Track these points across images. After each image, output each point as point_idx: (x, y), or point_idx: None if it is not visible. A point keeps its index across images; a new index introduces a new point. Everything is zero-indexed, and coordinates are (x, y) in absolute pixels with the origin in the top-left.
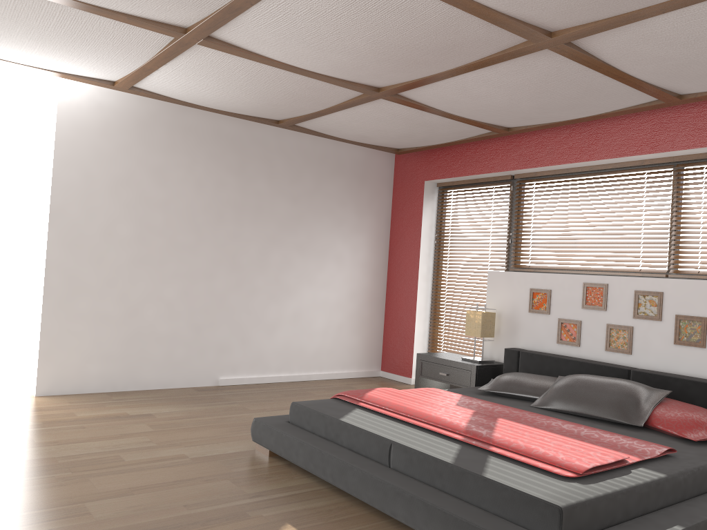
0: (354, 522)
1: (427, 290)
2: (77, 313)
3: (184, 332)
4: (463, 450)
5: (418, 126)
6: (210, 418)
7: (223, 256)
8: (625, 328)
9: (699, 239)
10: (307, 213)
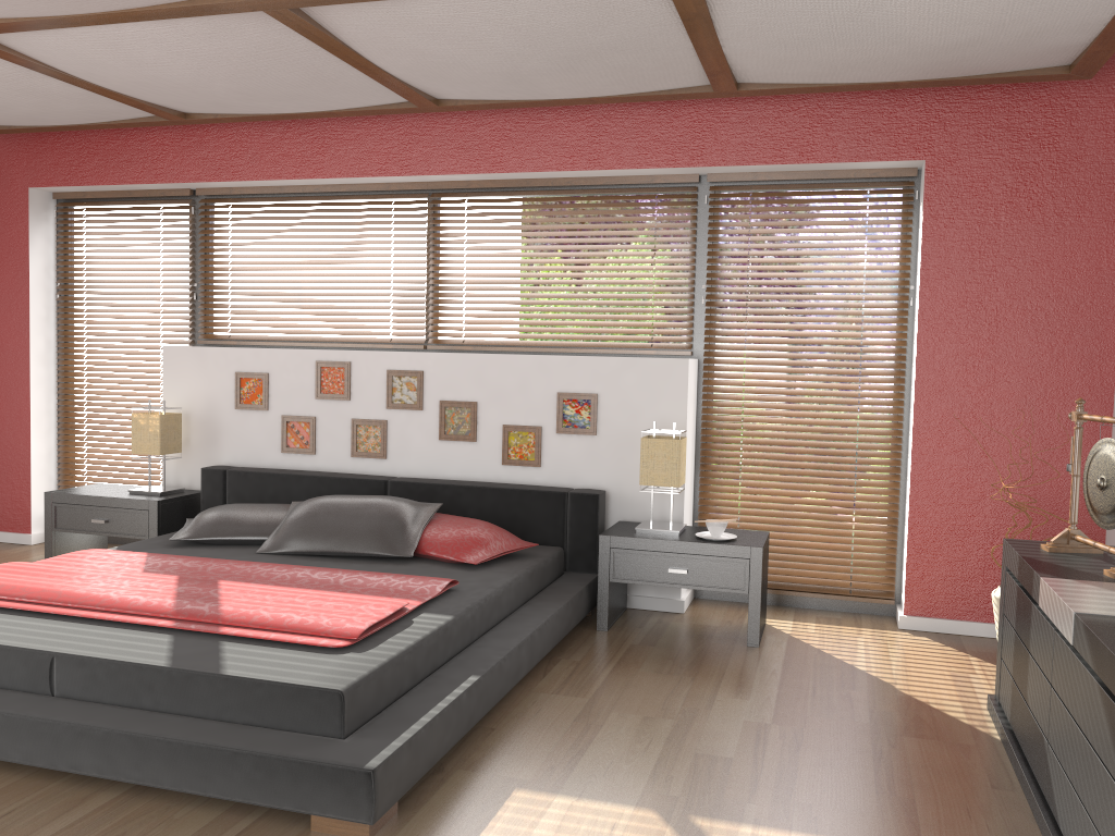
0: (2, 800)
1: (48, 380)
2: None
3: None
4: (180, 643)
5: (21, 94)
6: None
7: None
8: (377, 424)
9: (463, 298)
10: None
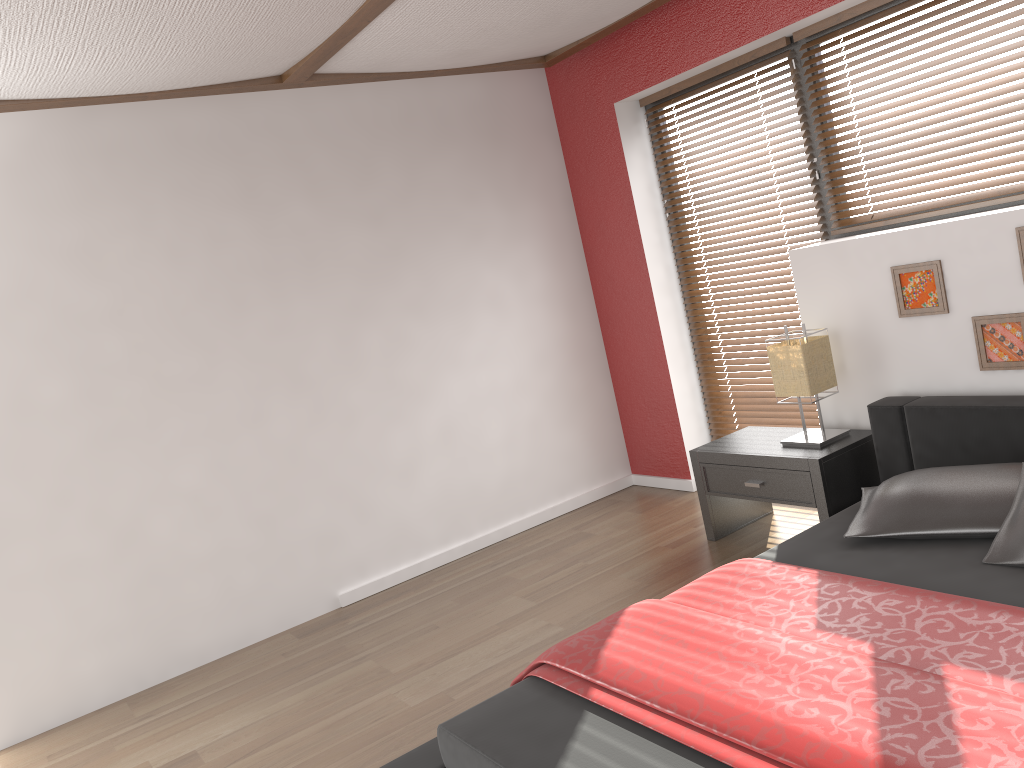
0: None
1: (675, 310)
2: (17, 578)
3: (242, 537)
4: None
5: None
6: (310, 732)
7: (269, 373)
8: None
9: None
10: (408, 237)
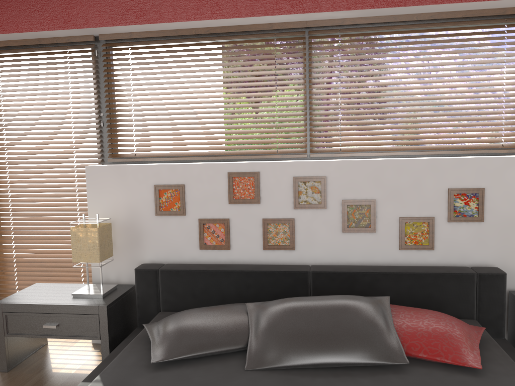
0: None
1: None
2: None
3: None
4: None
5: None
6: None
7: None
8: (285, 222)
9: (335, 115)
10: None
